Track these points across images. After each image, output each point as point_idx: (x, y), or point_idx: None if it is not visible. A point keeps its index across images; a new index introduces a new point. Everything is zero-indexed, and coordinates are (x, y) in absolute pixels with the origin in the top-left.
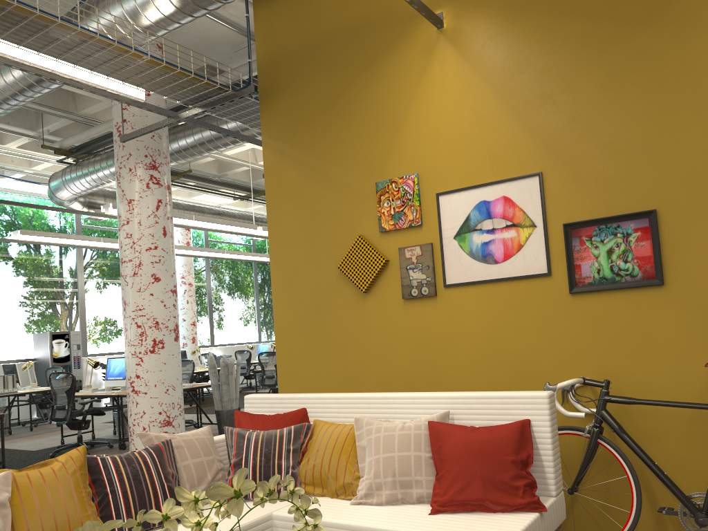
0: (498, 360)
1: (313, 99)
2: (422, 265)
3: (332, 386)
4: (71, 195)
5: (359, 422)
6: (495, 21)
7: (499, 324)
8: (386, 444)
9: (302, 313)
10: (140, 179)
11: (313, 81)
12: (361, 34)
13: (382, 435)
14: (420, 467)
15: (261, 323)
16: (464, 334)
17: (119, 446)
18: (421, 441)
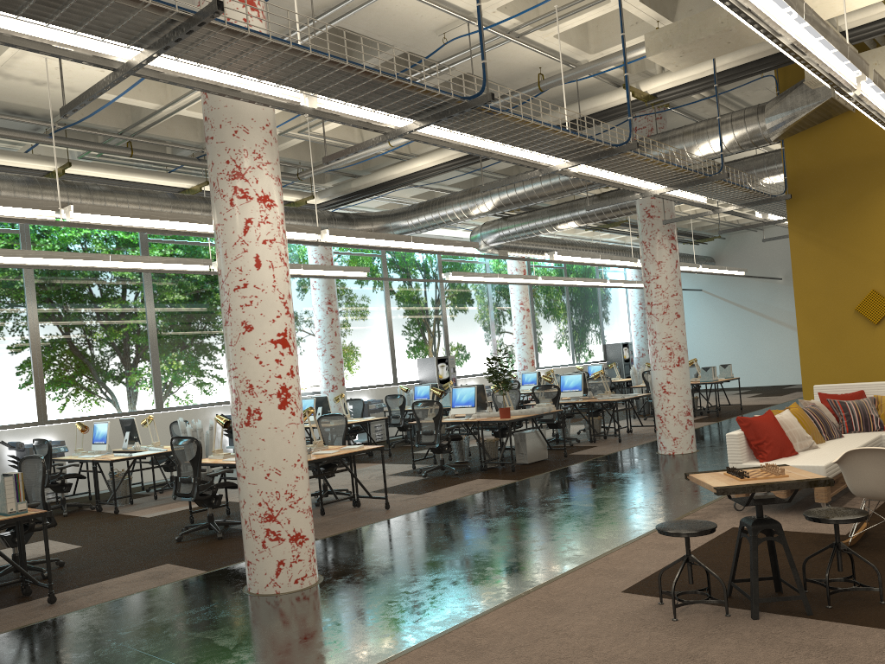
0: None
1: (833, 202)
2: None
3: (848, 382)
4: (502, 242)
5: None
6: None
7: None
8: None
9: (822, 337)
10: (665, 247)
11: (833, 191)
12: (873, 164)
13: None
14: None
15: (573, 345)
16: None
17: (590, 440)
18: None
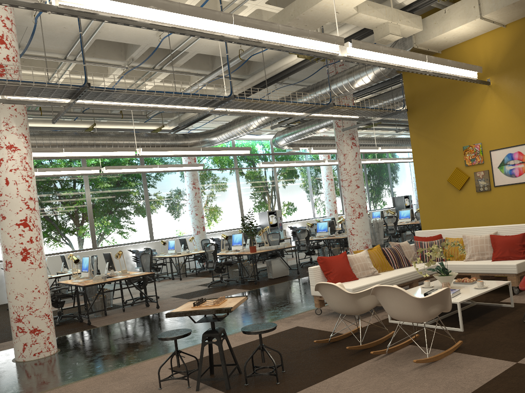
0: (517, 214)
1: (432, 112)
2: (484, 178)
3: (446, 227)
4: (287, 143)
5: (464, 236)
6: (512, 83)
7: (517, 200)
8: (475, 242)
9: (431, 199)
10: (348, 144)
11: (432, 105)
12: (453, 86)
13: (473, 240)
14: (487, 248)
15: (370, 199)
16: (503, 205)
17: None
18: (487, 241)
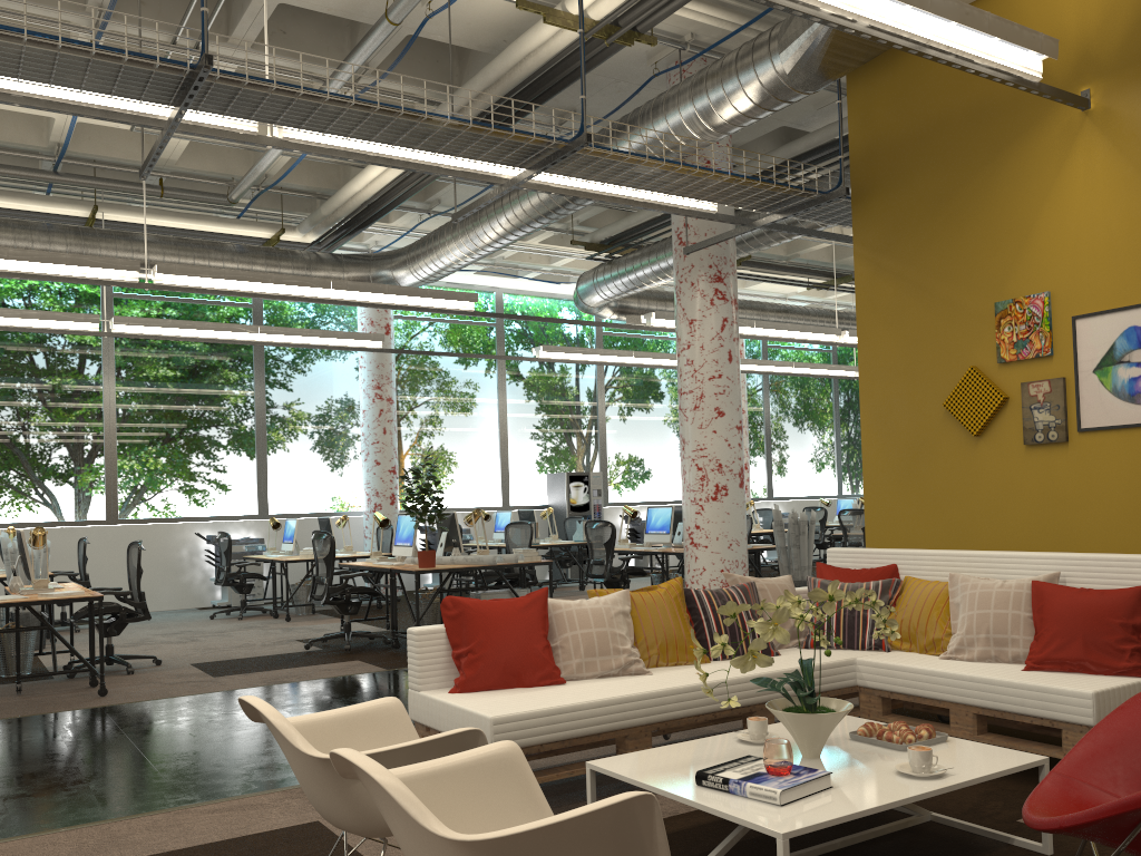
0: None
1: (919, 199)
2: (1050, 404)
3: (932, 547)
4: (603, 301)
5: (954, 579)
6: None
7: None
8: (981, 601)
9: (897, 459)
10: (702, 295)
11: (919, 177)
12: (982, 118)
13: (978, 592)
14: (1017, 626)
15: (843, 468)
16: (1101, 490)
17: None
18: (1021, 600)
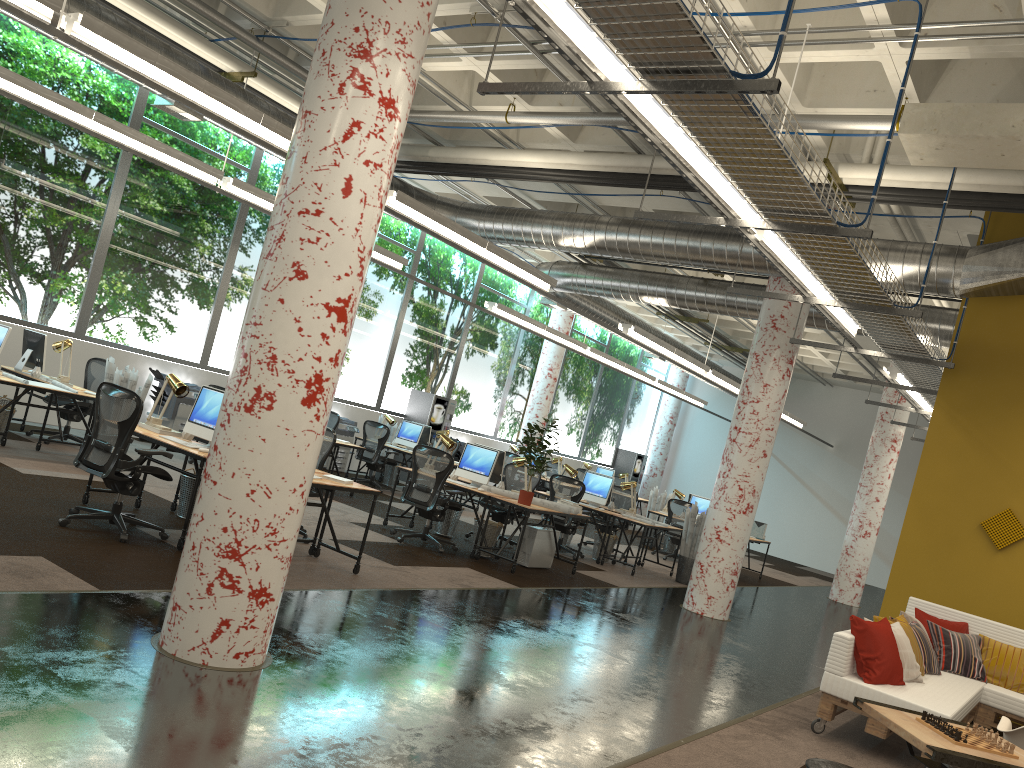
0: None
1: (998, 391)
2: None
3: (941, 604)
4: (570, 291)
5: None
6: None
7: None
8: None
9: (930, 542)
10: (779, 369)
11: (1003, 378)
12: None
13: None
14: None
15: (586, 437)
16: None
17: (598, 561)
18: None
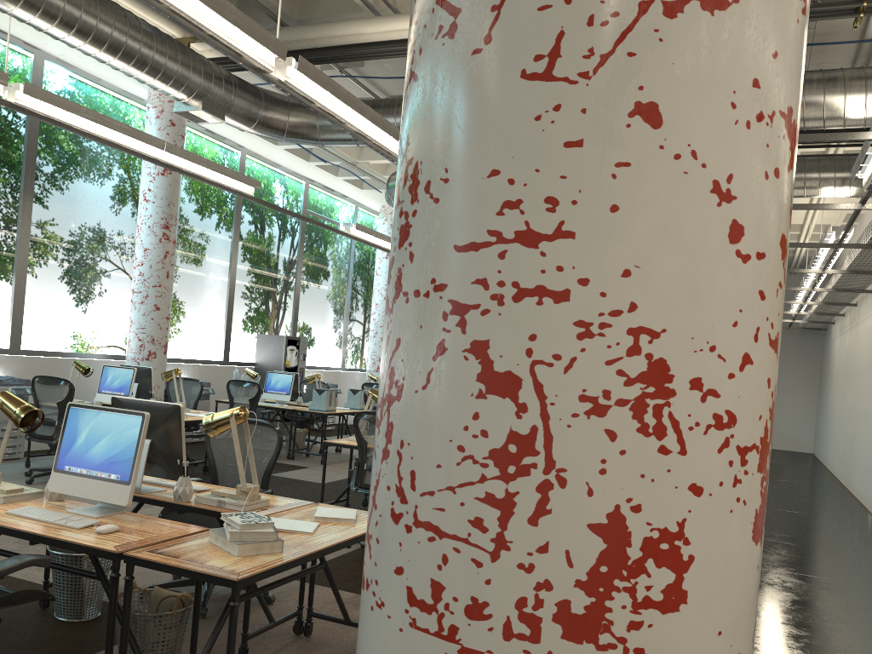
0: None
1: None
2: None
3: None
4: None
5: None
6: None
7: None
8: None
9: None
10: None
11: None
12: None
13: None
14: None
15: None
16: None
17: None
18: None
